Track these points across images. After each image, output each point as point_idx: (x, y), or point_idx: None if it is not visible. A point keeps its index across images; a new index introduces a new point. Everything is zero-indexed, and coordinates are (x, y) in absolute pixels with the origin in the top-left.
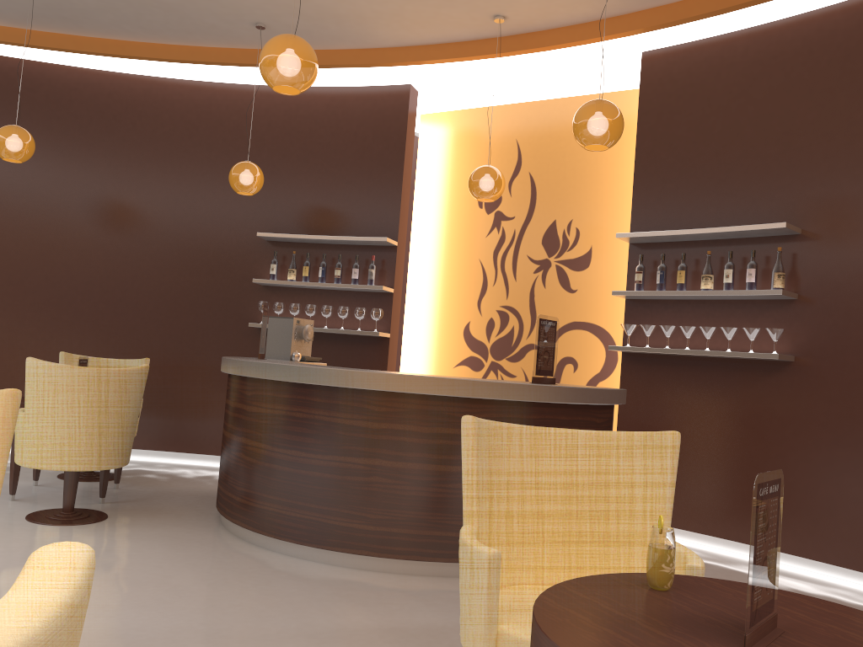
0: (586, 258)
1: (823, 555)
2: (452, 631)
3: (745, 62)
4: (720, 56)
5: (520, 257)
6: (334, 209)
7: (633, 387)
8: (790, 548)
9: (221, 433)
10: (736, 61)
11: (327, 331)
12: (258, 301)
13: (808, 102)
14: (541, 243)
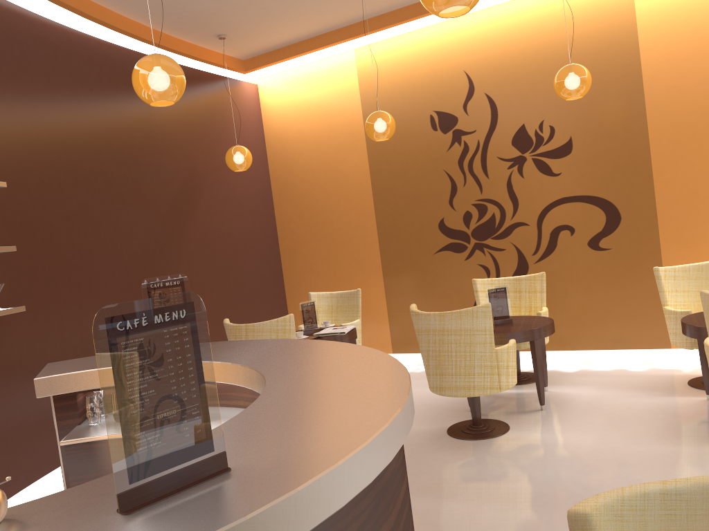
0: None
1: (41, 471)
2: (410, 489)
3: None
4: None
5: None
6: None
7: None
8: (23, 482)
9: None
10: None
11: None
12: None
13: None
14: None
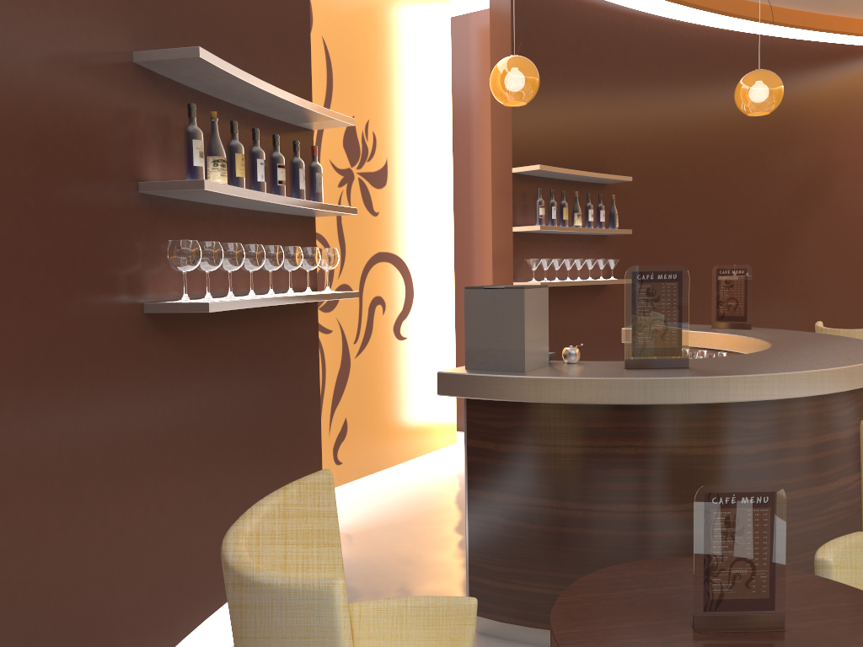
0: (383, 173)
1: None
2: None
3: (574, 22)
4: (559, 5)
5: (322, 161)
6: (228, 23)
7: None
8: None
9: (113, 640)
10: (568, 17)
11: (305, 300)
12: (137, 237)
13: (608, 78)
14: (342, 145)
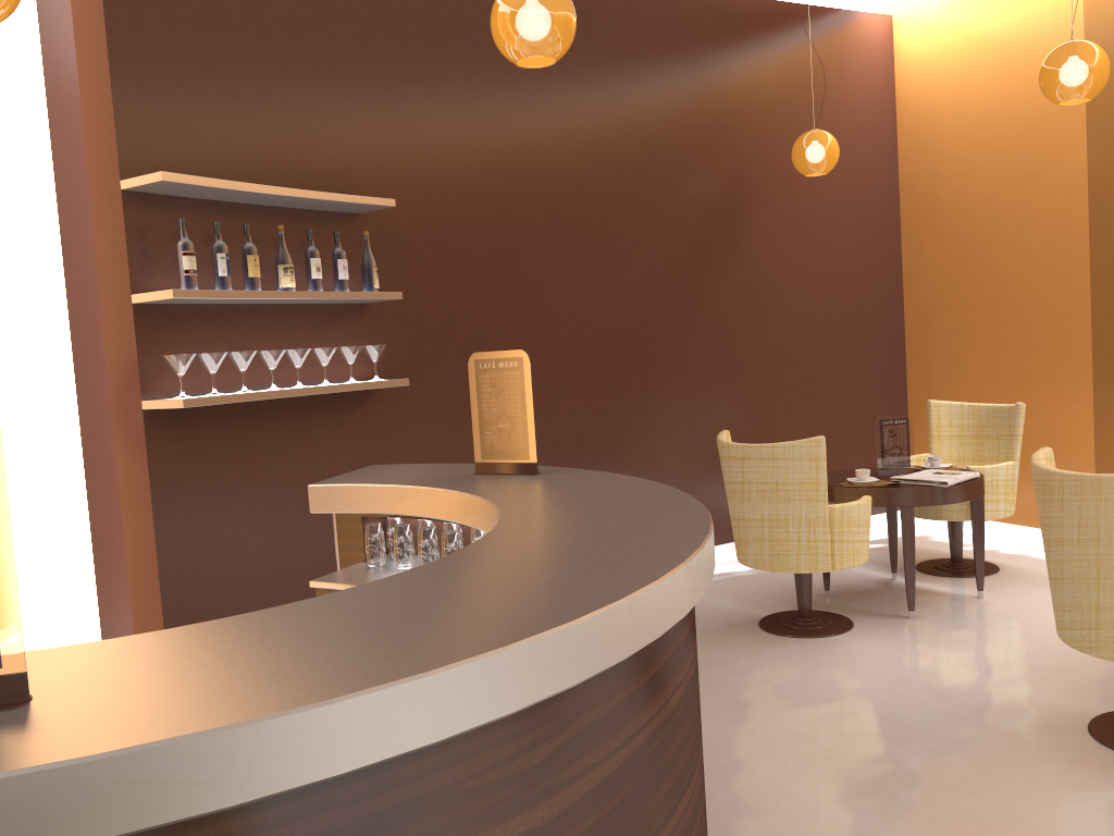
0: None
1: None
2: (917, 815)
3: None
4: None
5: None
6: None
7: (174, 473)
8: None
9: None
10: None
11: None
12: None
13: (348, 27)
14: None
